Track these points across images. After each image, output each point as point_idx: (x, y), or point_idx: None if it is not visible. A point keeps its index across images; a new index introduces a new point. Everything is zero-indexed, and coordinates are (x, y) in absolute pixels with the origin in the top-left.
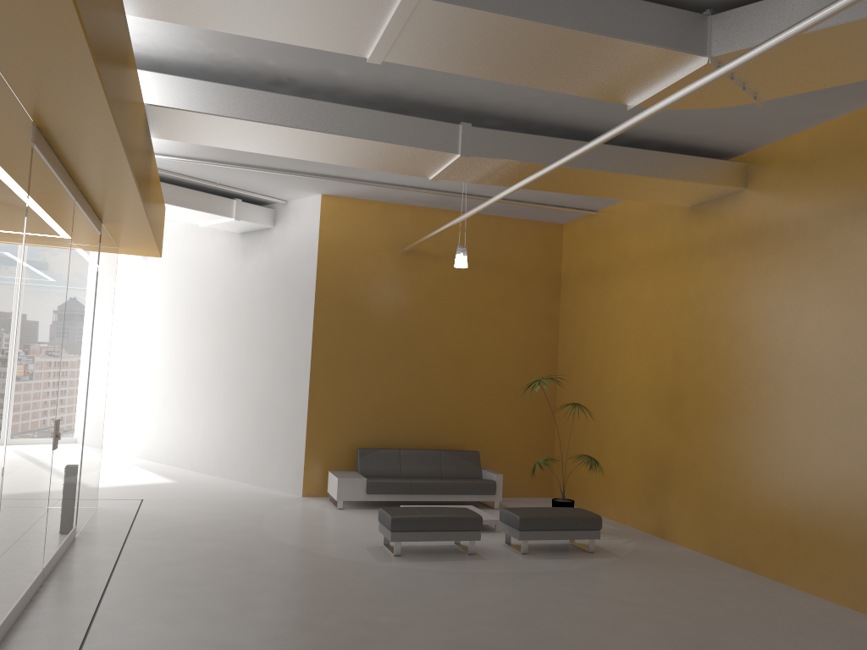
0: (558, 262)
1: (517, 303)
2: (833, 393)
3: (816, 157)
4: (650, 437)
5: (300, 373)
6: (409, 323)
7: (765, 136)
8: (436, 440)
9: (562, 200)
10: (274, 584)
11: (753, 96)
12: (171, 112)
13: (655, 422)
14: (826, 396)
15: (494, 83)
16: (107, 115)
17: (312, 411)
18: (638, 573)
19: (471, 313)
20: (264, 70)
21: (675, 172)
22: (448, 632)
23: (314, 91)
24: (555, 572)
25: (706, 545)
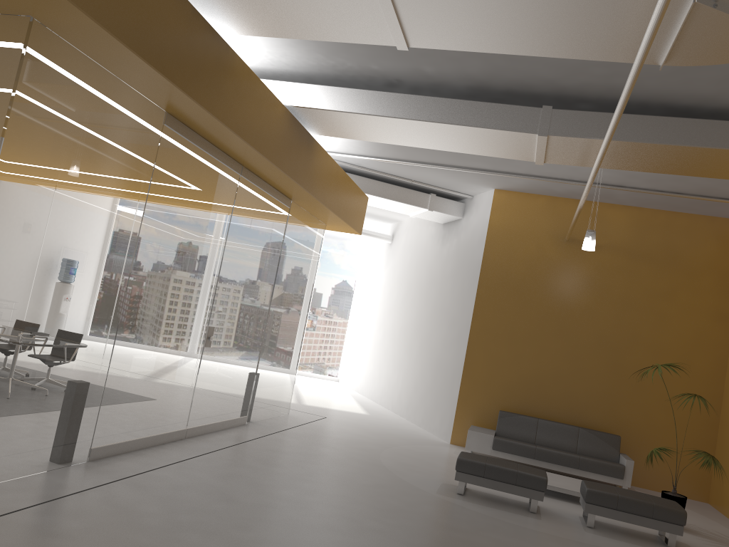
0: None
1: (683, 297)
2: None
3: None
4: None
5: (462, 339)
6: (564, 306)
7: None
8: (580, 418)
9: (723, 191)
10: (327, 481)
11: None
12: (309, 111)
13: None
14: None
15: (556, 64)
16: (188, 99)
17: (466, 372)
18: None
19: (629, 302)
20: (375, 74)
21: None
22: (408, 546)
23: (421, 89)
24: None
25: None
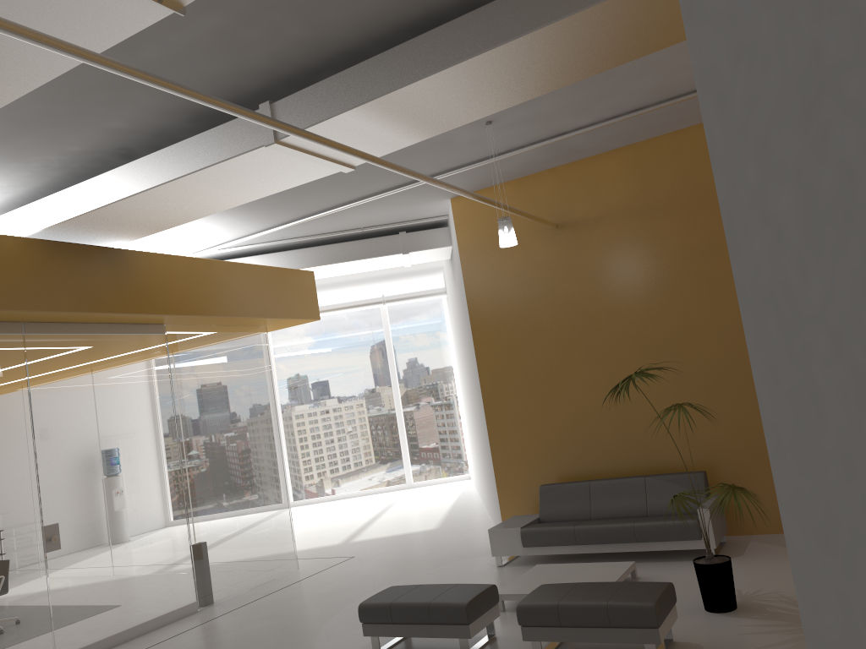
0: None
1: None
2: None
3: None
4: None
5: (481, 403)
6: (582, 316)
7: None
8: (654, 461)
9: (682, 81)
10: None
11: None
12: (62, 228)
13: None
14: None
15: (201, 52)
16: None
17: (495, 446)
18: None
19: (663, 279)
20: (93, 154)
21: (568, 0)
22: None
23: (161, 146)
24: None
25: None
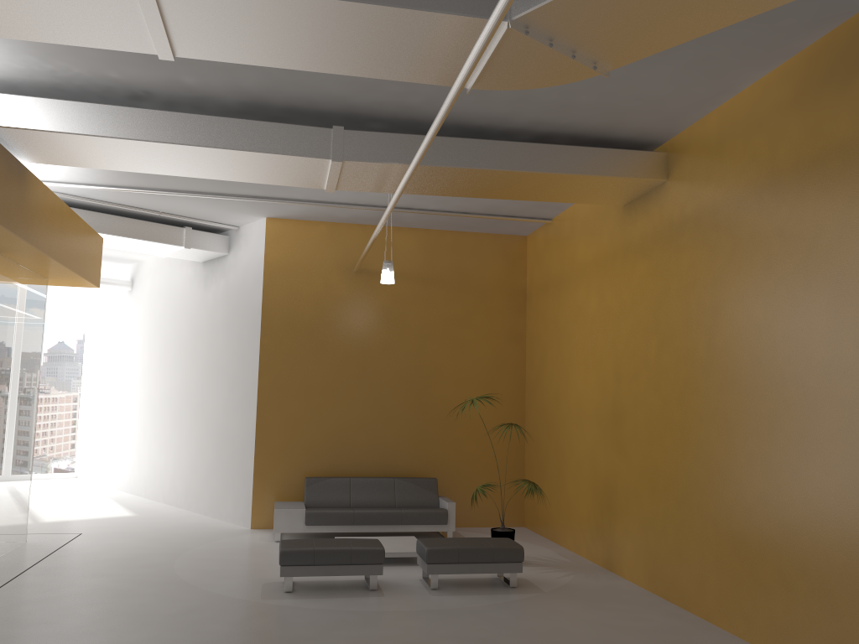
0: (522, 276)
1: (479, 320)
2: (748, 402)
3: (725, 138)
4: (598, 459)
5: (249, 401)
6: (361, 346)
7: (675, 120)
8: (394, 467)
9: (508, 209)
10: (121, 624)
11: (592, 65)
12: (21, 133)
13: (602, 442)
14: (743, 406)
15: (348, 80)
16: None
17: (260, 440)
18: (547, 611)
19: (428, 333)
20: (114, 84)
21: (582, 166)
22: None
23: (178, 104)
24: (450, 610)
25: (646, 579)
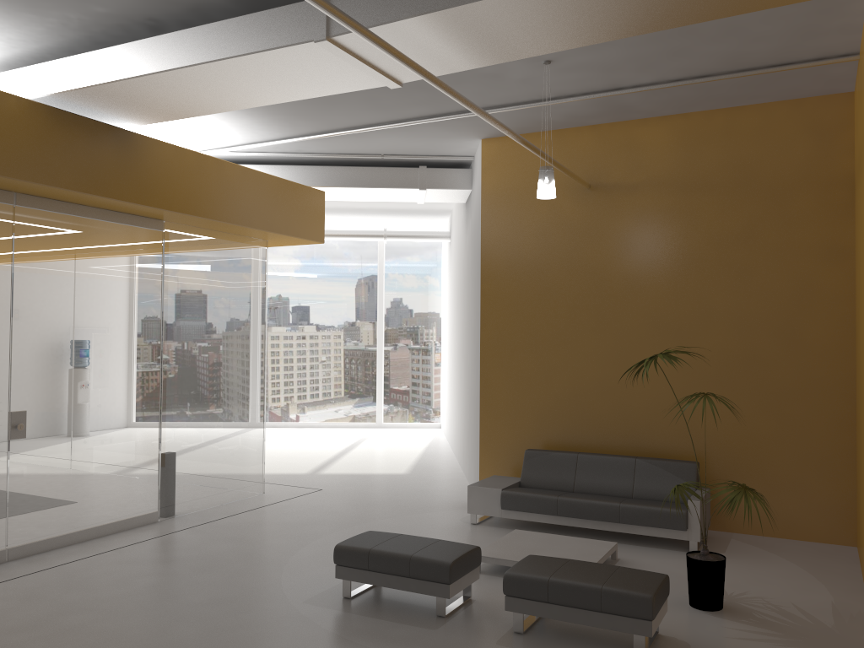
0: (847, 157)
1: (770, 235)
2: None
3: None
4: None
5: (477, 356)
6: (598, 284)
7: None
8: (646, 443)
9: (760, 53)
10: (131, 605)
11: None
12: (71, 97)
13: None
14: None
15: None
16: None
17: (485, 402)
18: None
19: (690, 260)
20: (118, 20)
21: None
22: None
23: (194, 24)
24: None
25: None
